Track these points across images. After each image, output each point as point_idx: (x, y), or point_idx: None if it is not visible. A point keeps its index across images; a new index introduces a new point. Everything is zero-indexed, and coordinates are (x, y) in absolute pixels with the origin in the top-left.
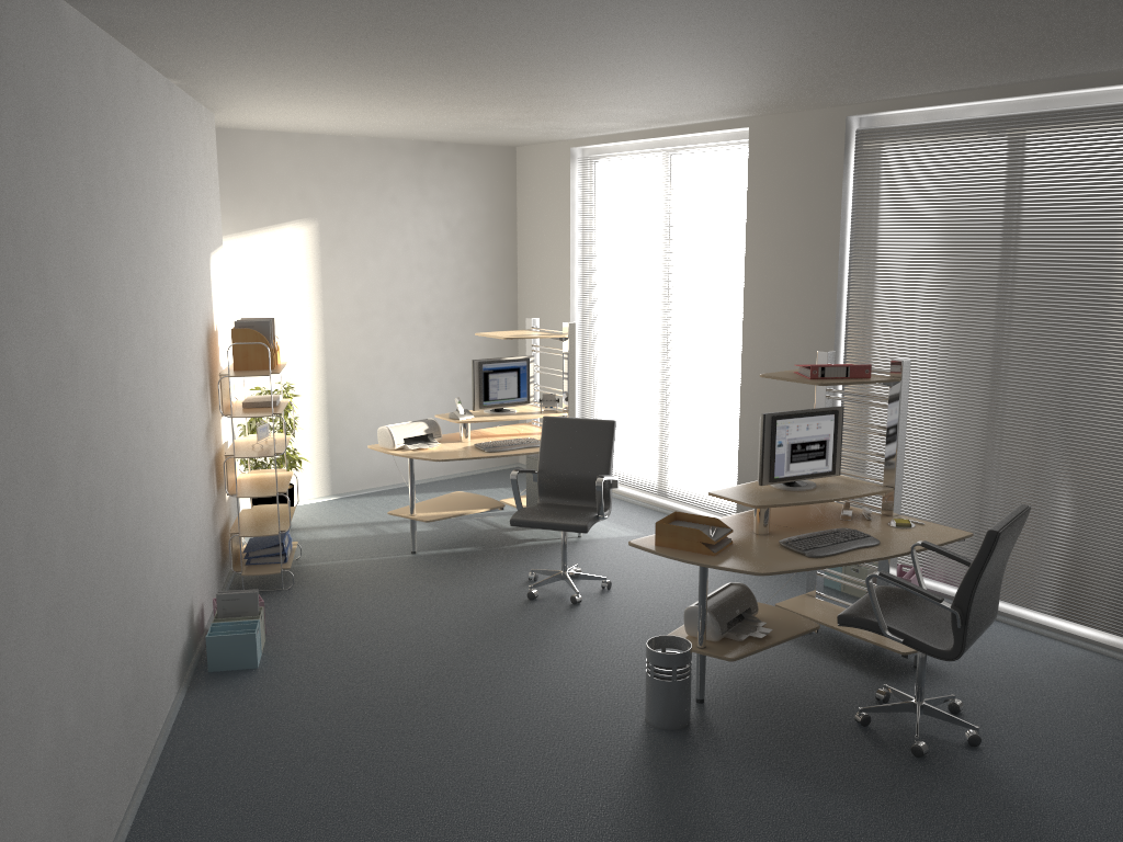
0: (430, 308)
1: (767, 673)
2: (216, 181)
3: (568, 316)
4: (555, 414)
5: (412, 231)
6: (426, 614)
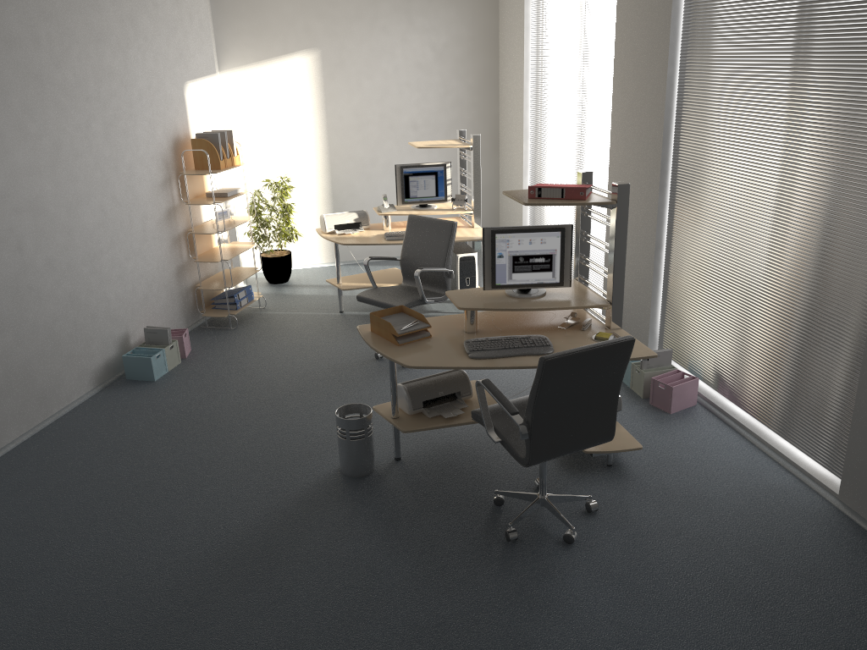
0: (418, 119)
1: (476, 447)
2: (204, 25)
3: (522, 126)
4: (461, 212)
5: (401, 55)
6: (295, 359)
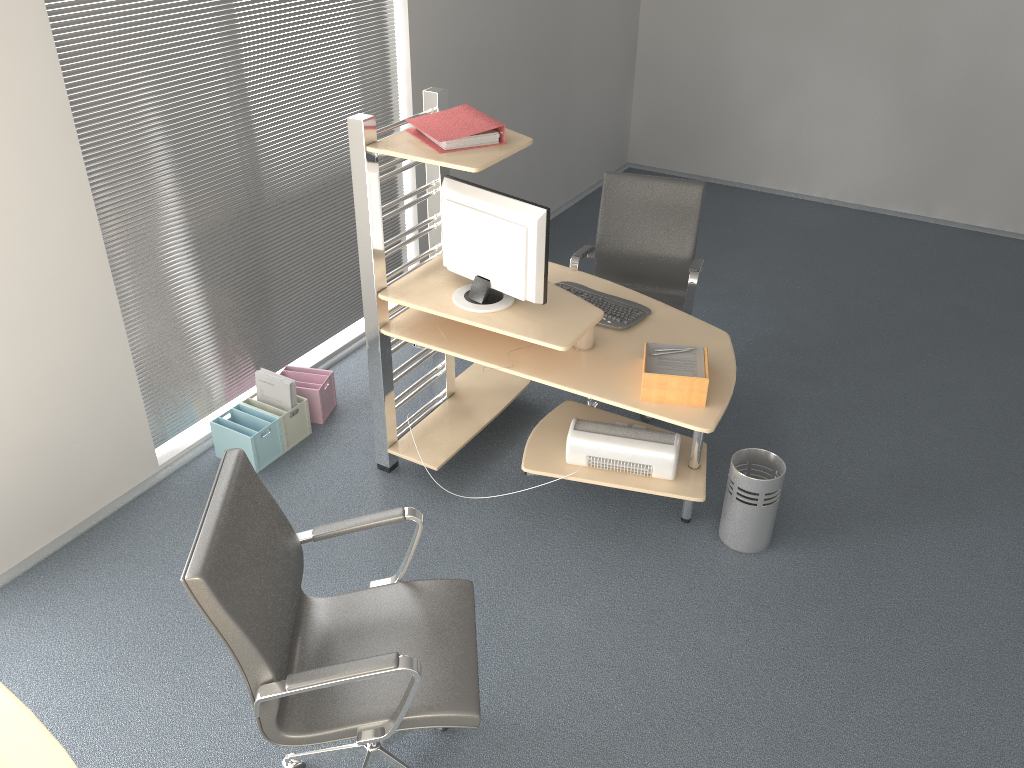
0: None
1: (580, 483)
2: None
3: None
4: None
5: None
6: None
